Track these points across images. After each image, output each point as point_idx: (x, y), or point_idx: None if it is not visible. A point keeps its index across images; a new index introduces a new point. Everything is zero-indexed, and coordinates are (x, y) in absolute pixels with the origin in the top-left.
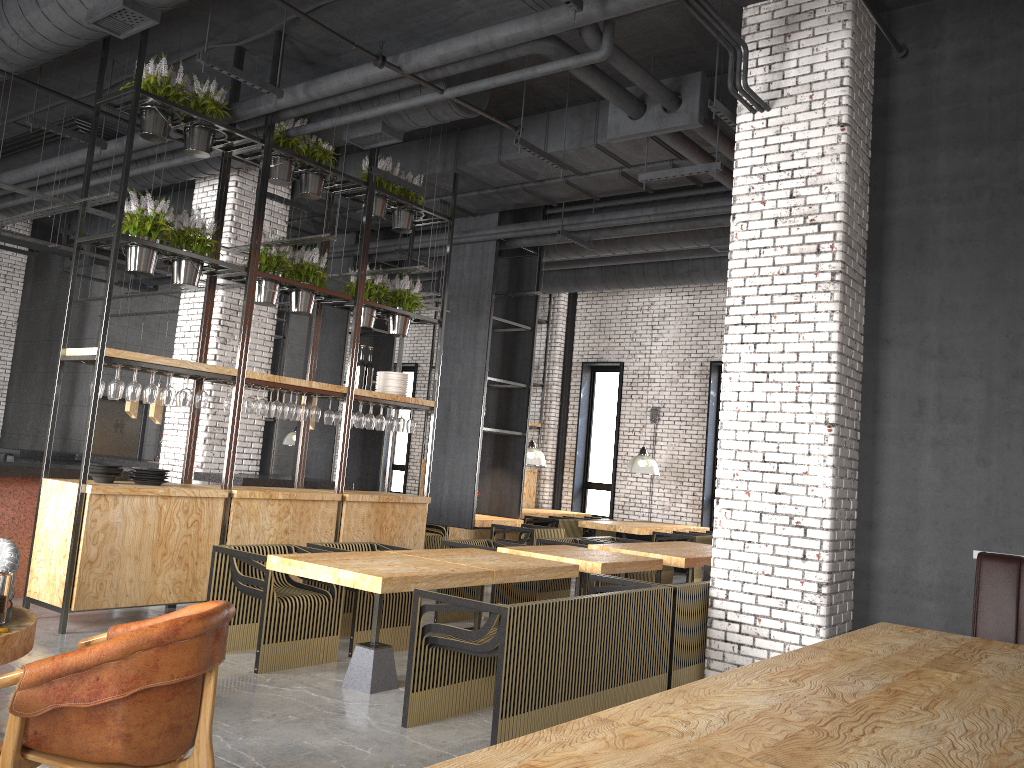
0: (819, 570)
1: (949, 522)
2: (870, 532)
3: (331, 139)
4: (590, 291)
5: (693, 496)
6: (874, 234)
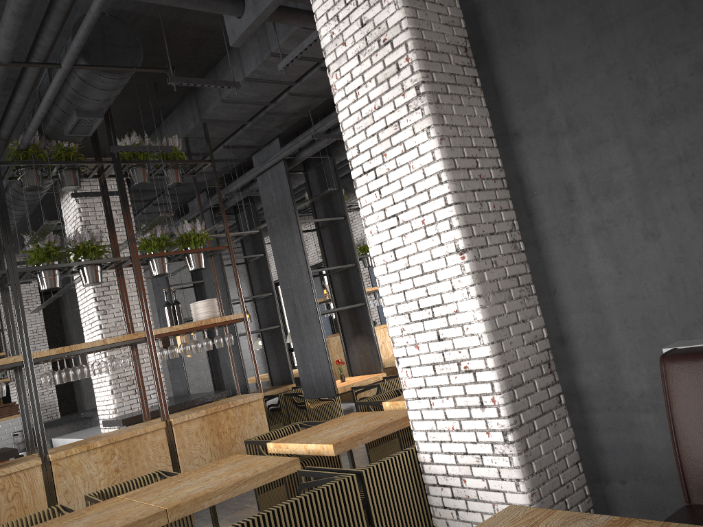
0: (499, 416)
1: (638, 316)
2: (565, 348)
3: (65, 138)
4: None
5: None
6: (472, 27)
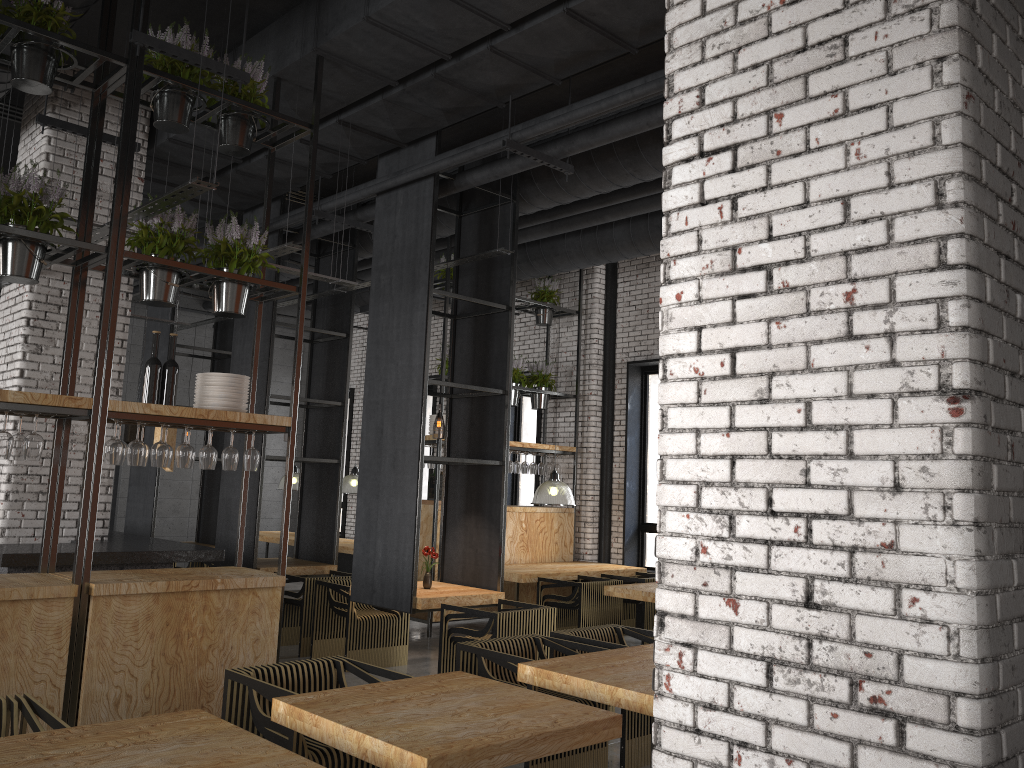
0: None
1: None
2: None
3: None
4: (633, 267)
5: None
6: None
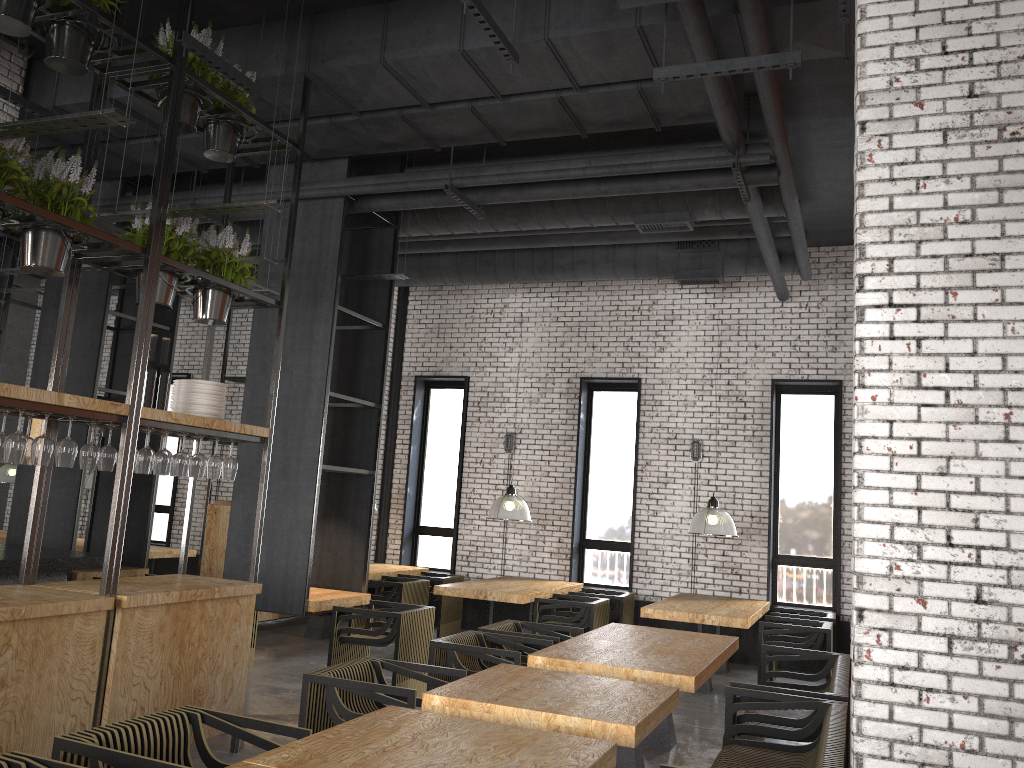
0: None
1: None
2: None
3: None
4: (426, 288)
5: (559, 543)
6: None
